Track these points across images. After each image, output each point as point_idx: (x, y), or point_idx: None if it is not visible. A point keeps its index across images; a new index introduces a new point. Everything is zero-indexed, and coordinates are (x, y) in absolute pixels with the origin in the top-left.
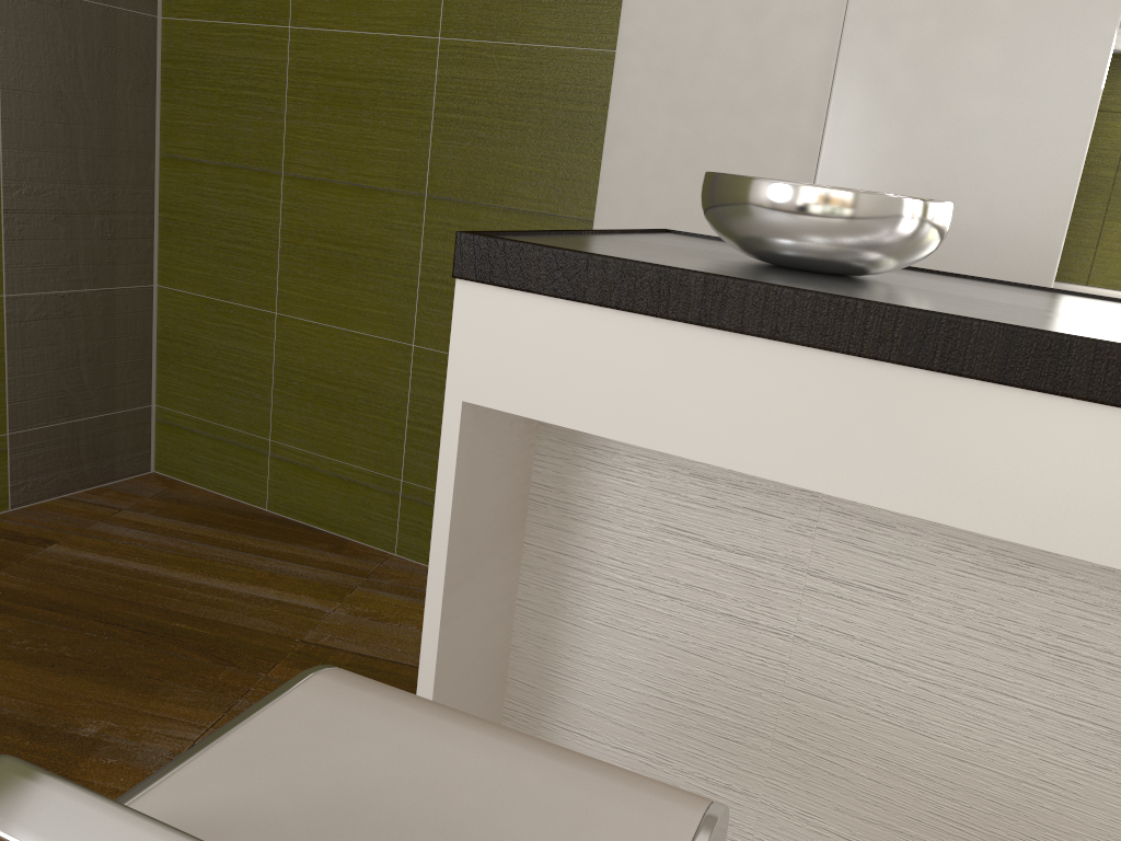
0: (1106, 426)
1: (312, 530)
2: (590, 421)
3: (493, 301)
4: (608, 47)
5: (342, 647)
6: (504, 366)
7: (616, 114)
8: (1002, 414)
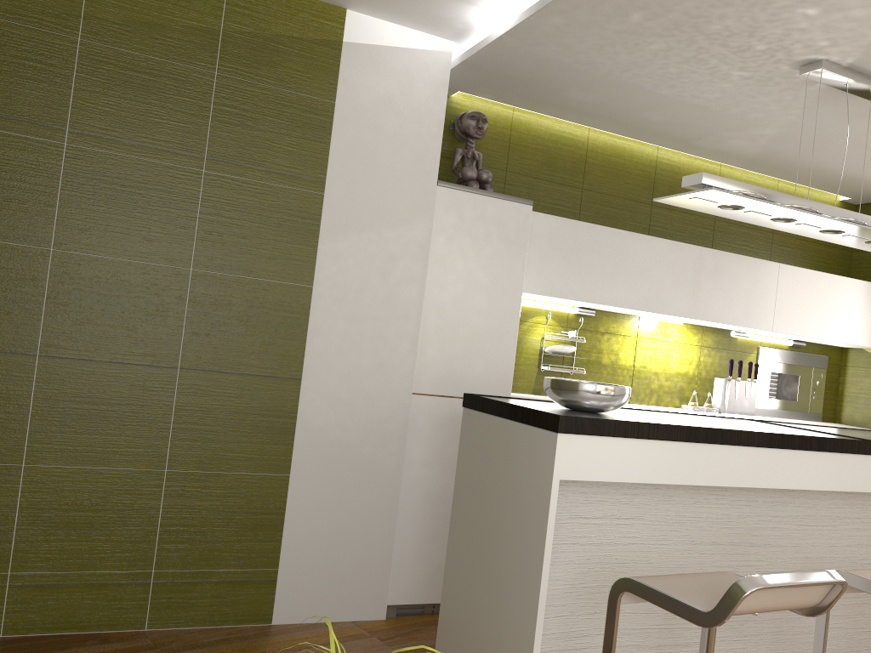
0: (724, 450)
1: (63, 636)
2: (604, 476)
3: (571, 439)
4: (308, 284)
5: None
6: (575, 463)
7: (314, 319)
8: (705, 451)
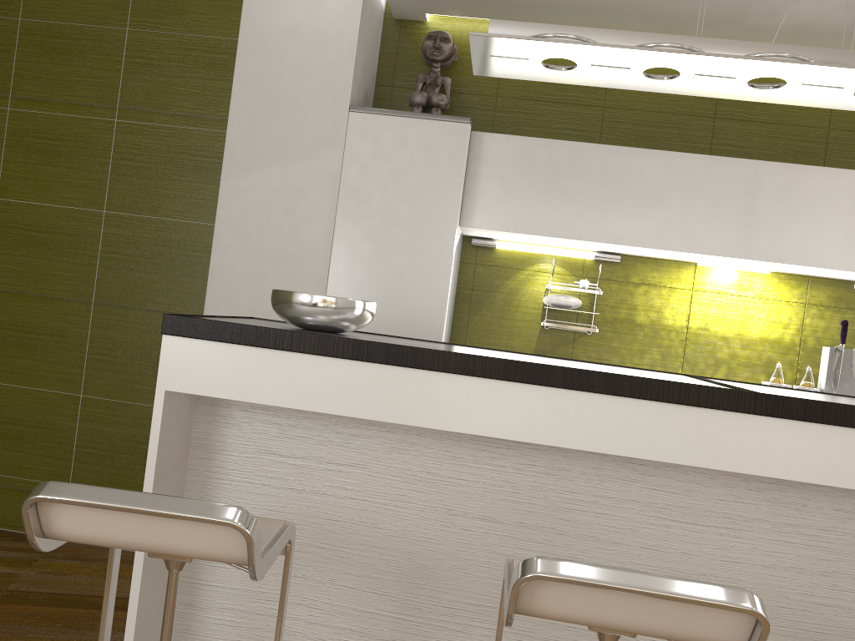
0: (421, 377)
1: None
2: (228, 393)
3: (181, 343)
4: (210, 222)
5: (37, 590)
6: (186, 372)
7: (216, 257)
8: (388, 375)
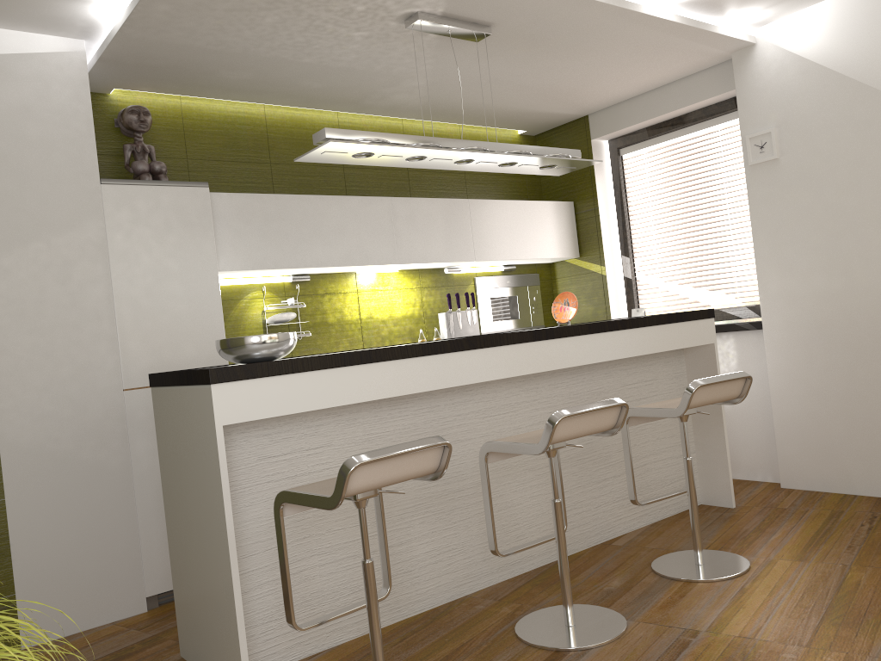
0: (381, 366)
1: None
2: (268, 413)
3: (226, 387)
4: None
5: None
6: (235, 407)
7: None
8: (363, 371)
